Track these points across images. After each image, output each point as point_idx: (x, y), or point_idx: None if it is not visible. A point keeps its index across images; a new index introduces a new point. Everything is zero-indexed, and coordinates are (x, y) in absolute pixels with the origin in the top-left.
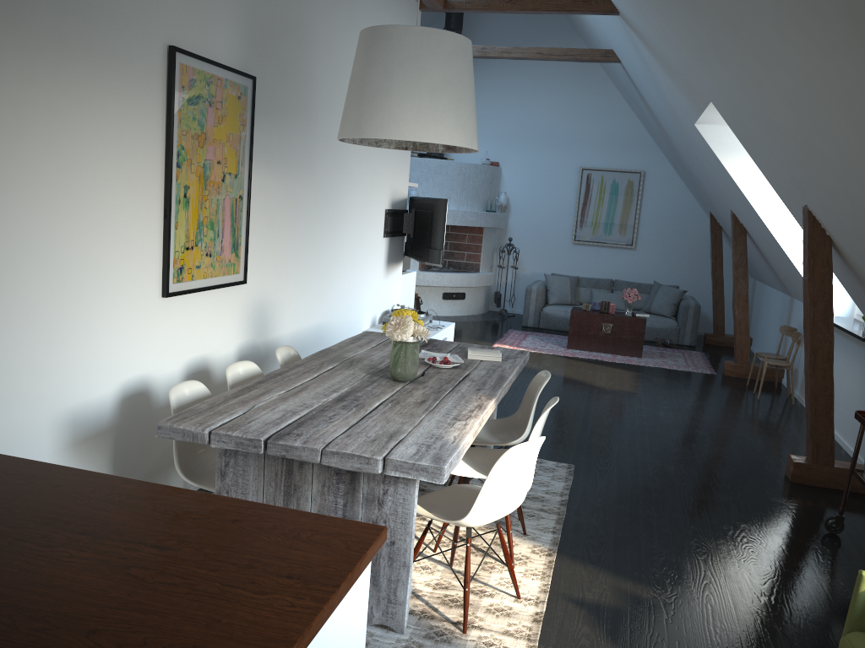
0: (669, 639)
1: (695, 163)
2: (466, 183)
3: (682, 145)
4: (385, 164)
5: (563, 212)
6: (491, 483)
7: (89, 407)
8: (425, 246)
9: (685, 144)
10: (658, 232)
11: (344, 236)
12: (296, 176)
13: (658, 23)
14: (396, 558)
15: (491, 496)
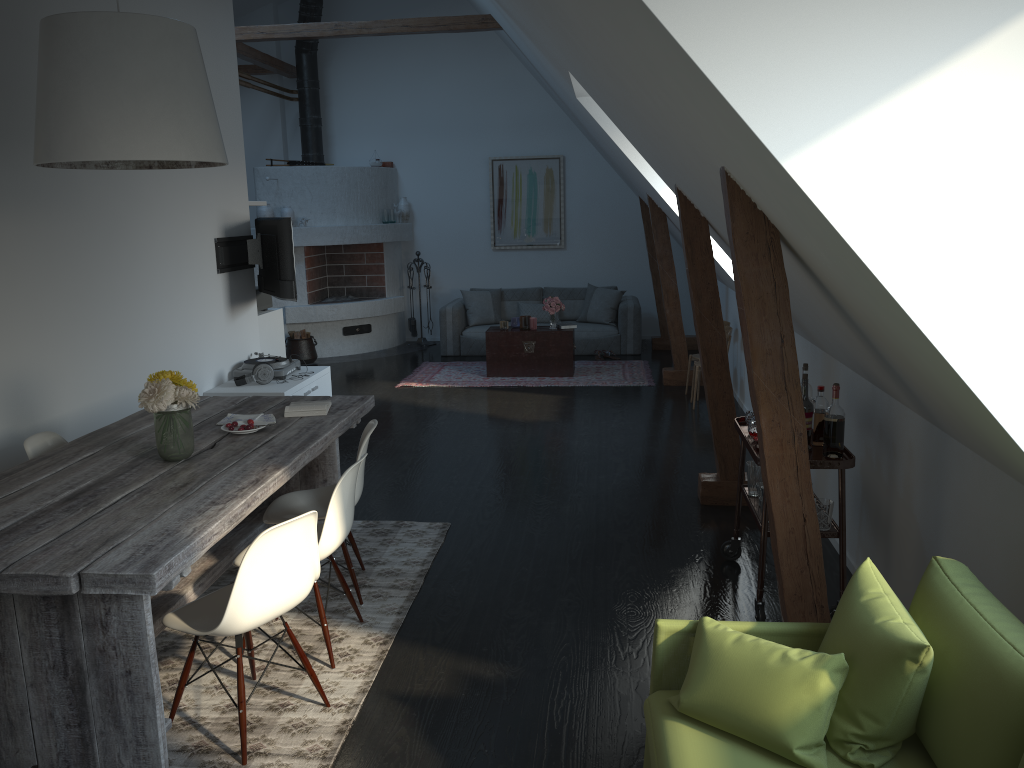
0: (500, 725)
1: (602, 142)
2: (353, 191)
3: (585, 122)
4: (204, 182)
5: (476, 214)
6: (246, 579)
7: None
8: (275, 278)
9: (585, 121)
10: (588, 226)
11: (149, 280)
12: (48, 214)
13: None
14: (137, 691)
15: (249, 594)
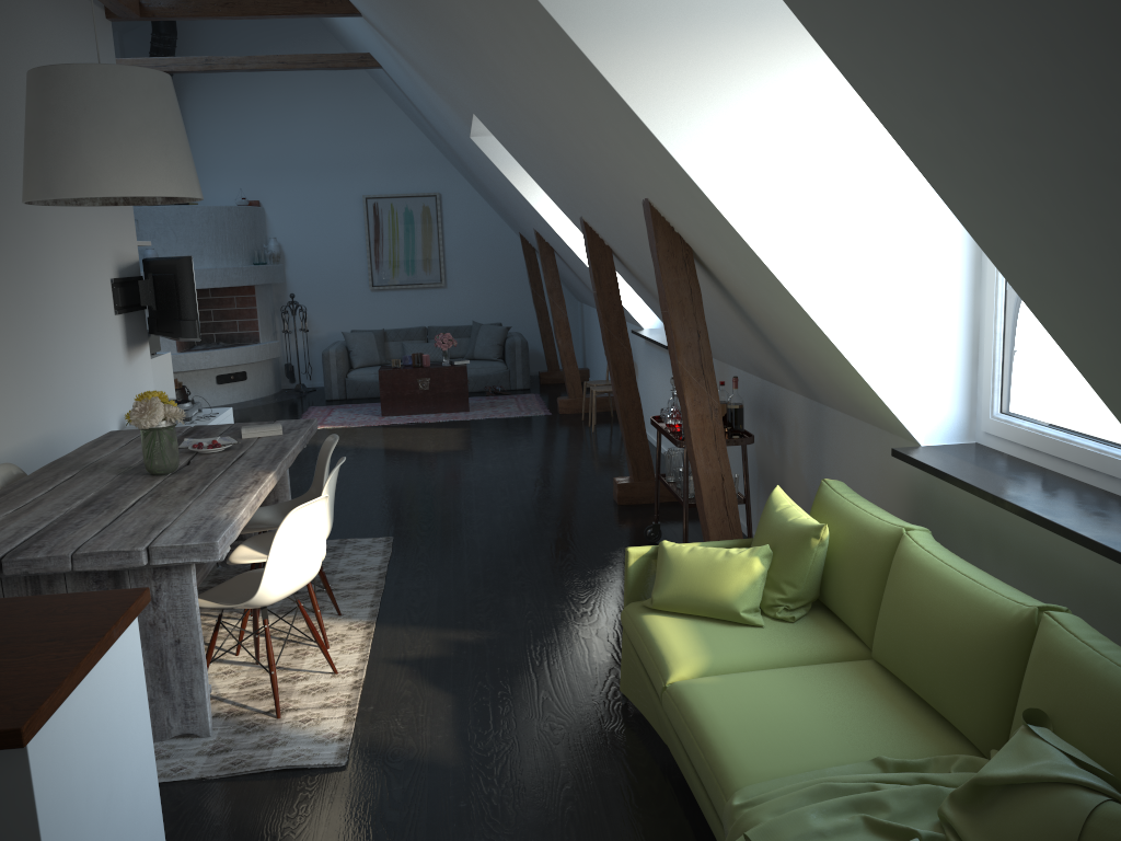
0: (491, 669)
1: (487, 179)
2: (221, 232)
3: (470, 160)
4: (99, 221)
5: (352, 253)
6: (277, 554)
7: None
8: (174, 319)
9: (471, 159)
10: (469, 263)
11: (59, 320)
12: None
13: (400, 29)
14: (186, 657)
15: (279, 567)
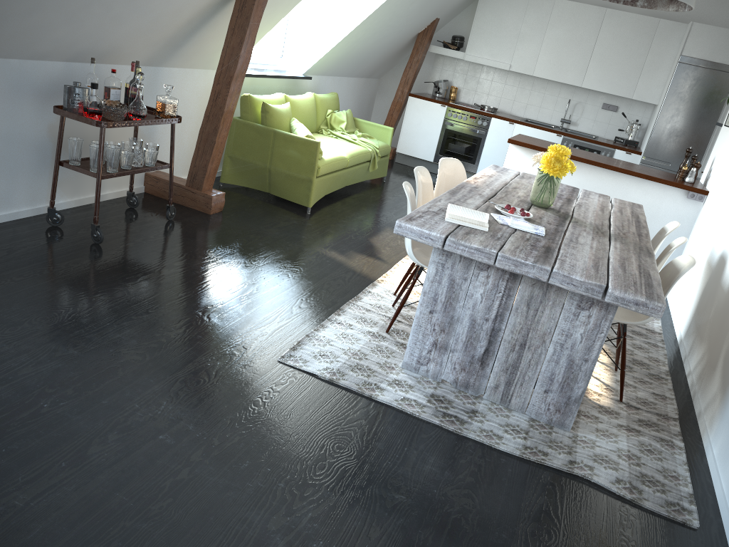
0: (341, 239)
1: None
2: None
3: None
4: None
5: None
6: None
7: (717, 245)
8: None
9: None
10: None
11: None
12: None
13: None
14: None
15: None
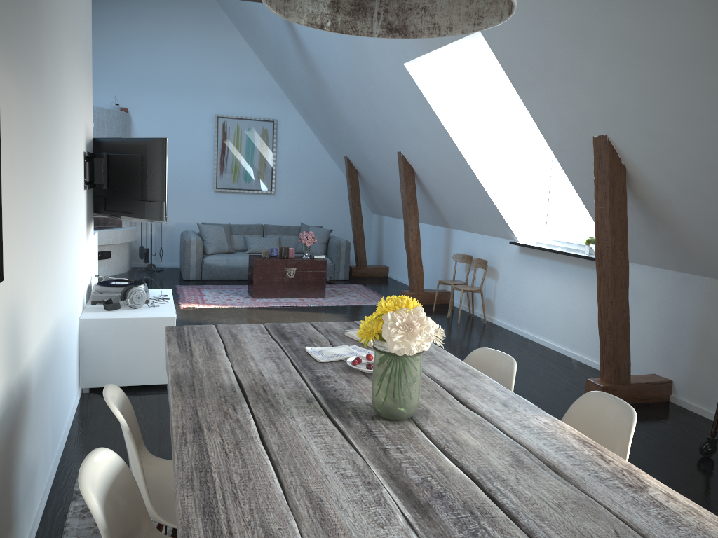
0: None
1: (362, 108)
2: (101, 130)
3: (350, 90)
4: (81, 89)
5: (202, 160)
6: None
7: None
8: (134, 199)
9: (357, 89)
10: (294, 177)
11: (64, 188)
12: (30, 84)
13: None
14: None
15: None
